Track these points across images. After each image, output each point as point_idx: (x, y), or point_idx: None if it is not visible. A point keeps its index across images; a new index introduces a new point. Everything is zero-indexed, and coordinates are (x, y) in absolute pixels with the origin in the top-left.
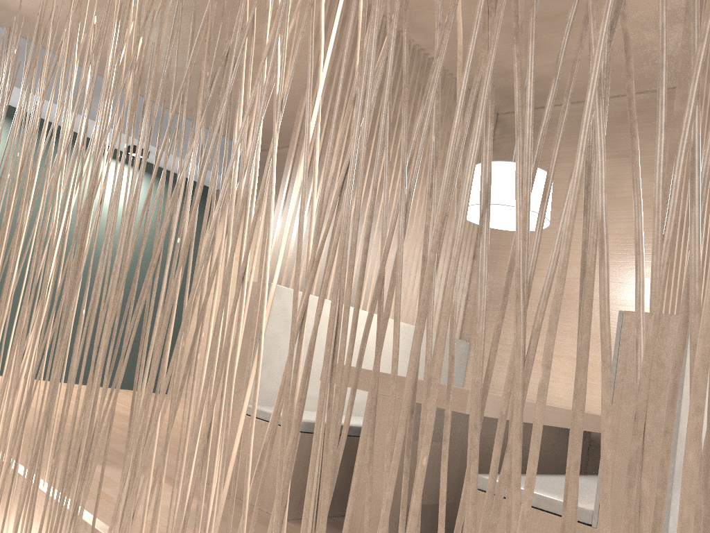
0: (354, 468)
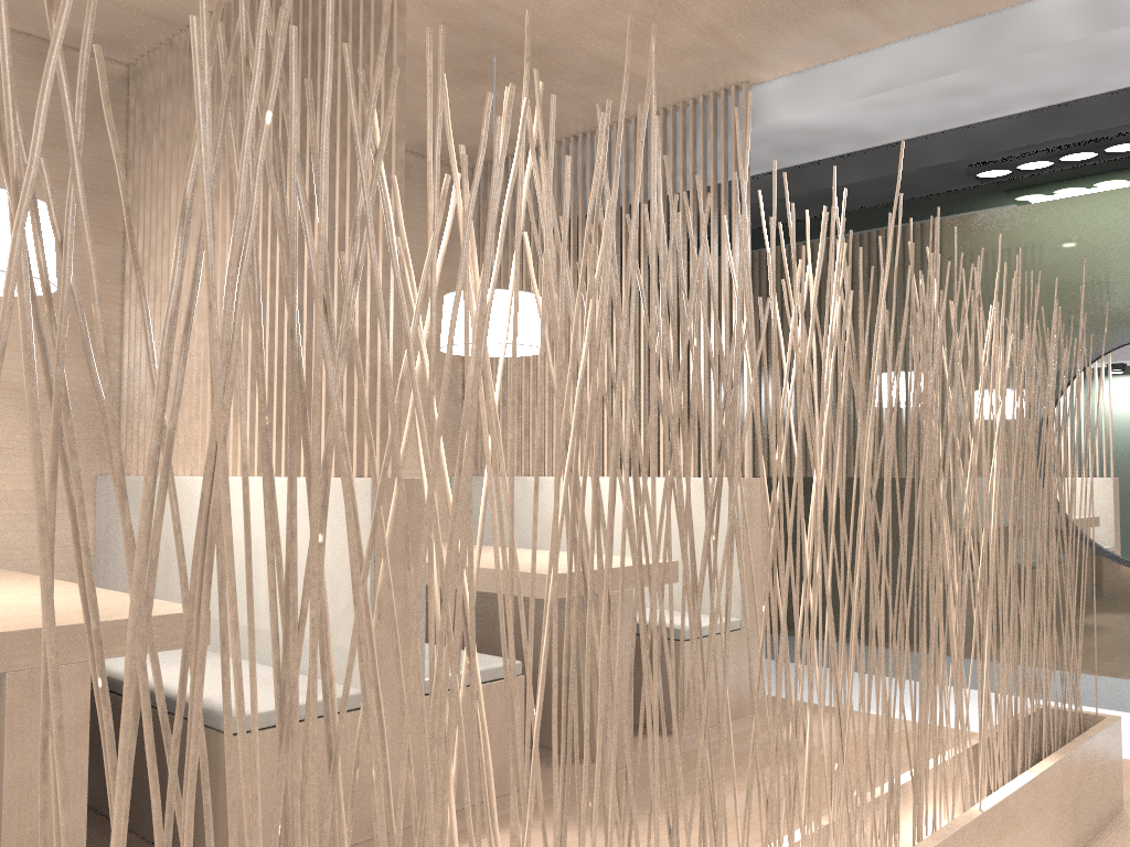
0: (4, 815)
